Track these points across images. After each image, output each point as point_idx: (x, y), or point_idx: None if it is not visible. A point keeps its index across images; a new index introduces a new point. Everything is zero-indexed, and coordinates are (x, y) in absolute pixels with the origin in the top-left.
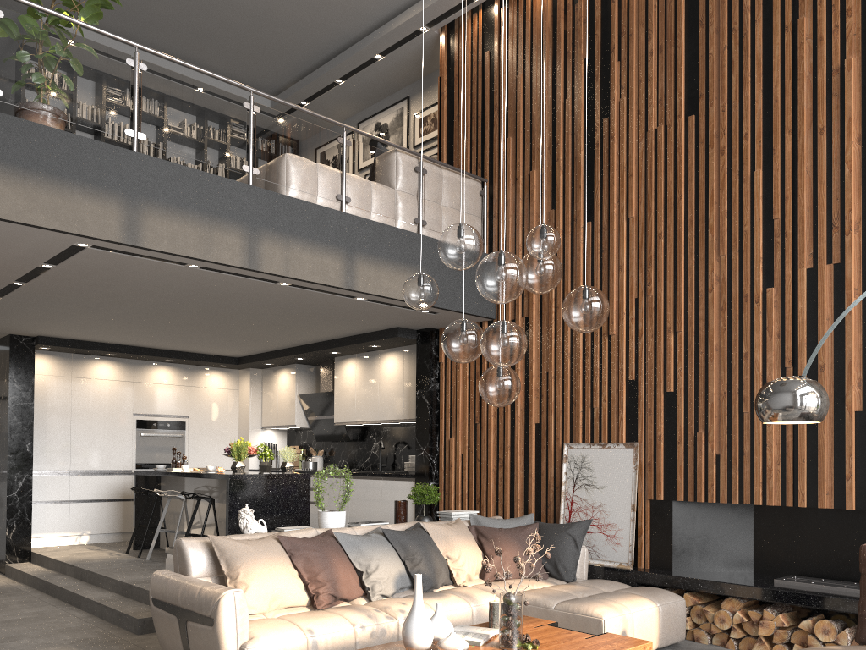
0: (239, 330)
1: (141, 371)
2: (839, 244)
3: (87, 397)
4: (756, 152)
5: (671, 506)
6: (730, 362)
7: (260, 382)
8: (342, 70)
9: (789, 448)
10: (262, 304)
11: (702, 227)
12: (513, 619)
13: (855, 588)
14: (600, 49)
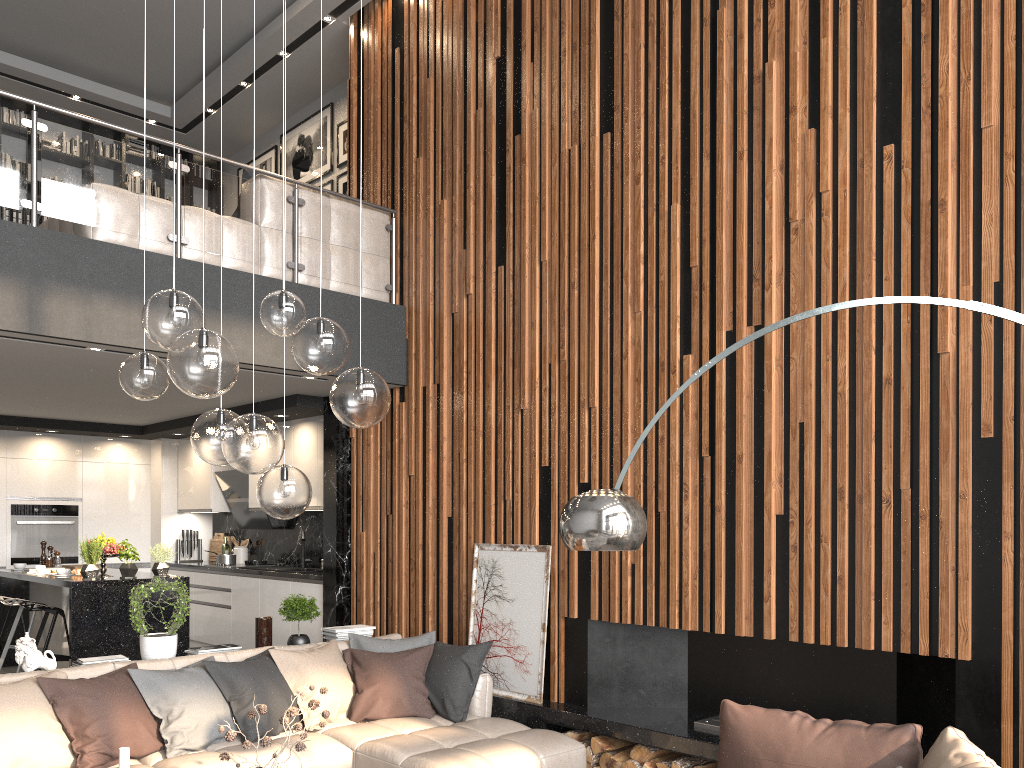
0: (106, 398)
1: (17, 445)
2: (760, 300)
3: None
4: (673, 181)
5: (587, 626)
6: (646, 448)
7: (175, 456)
8: (243, 71)
9: (706, 558)
10: (97, 370)
11: (617, 275)
12: None
13: None
14: (513, 47)
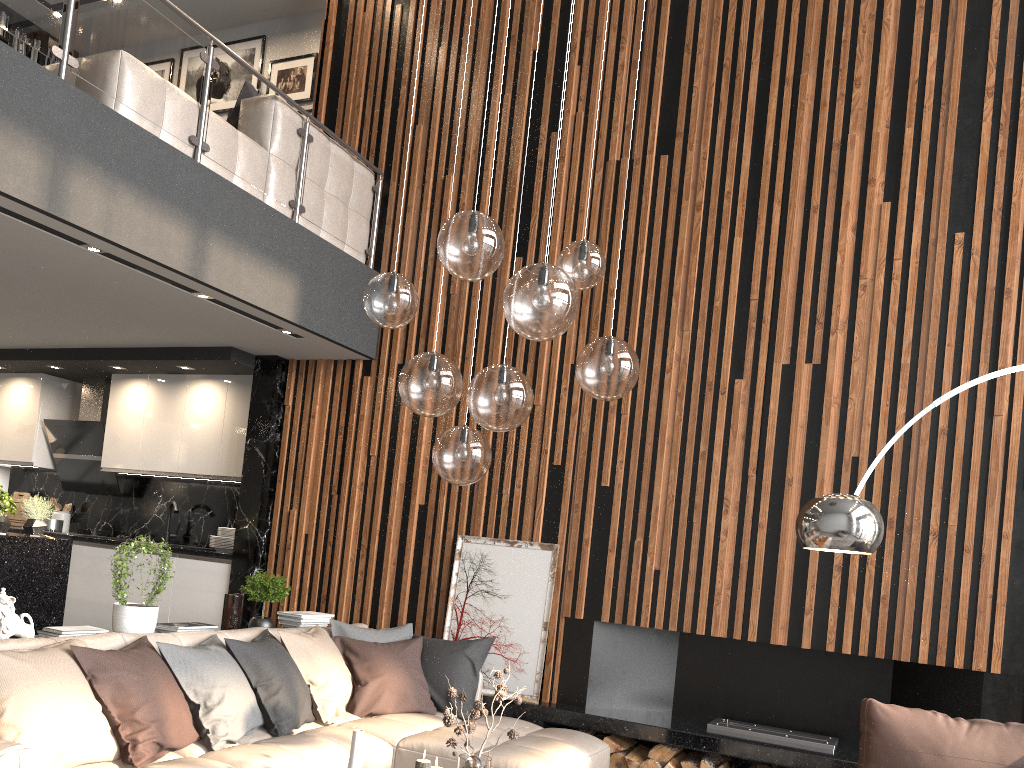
0: None
1: None
2: (822, 342)
3: None
4: (738, 217)
5: (592, 627)
6: (682, 460)
7: None
8: None
9: (743, 570)
10: (36, 274)
11: (665, 292)
12: None
13: (798, 738)
14: (557, 44)
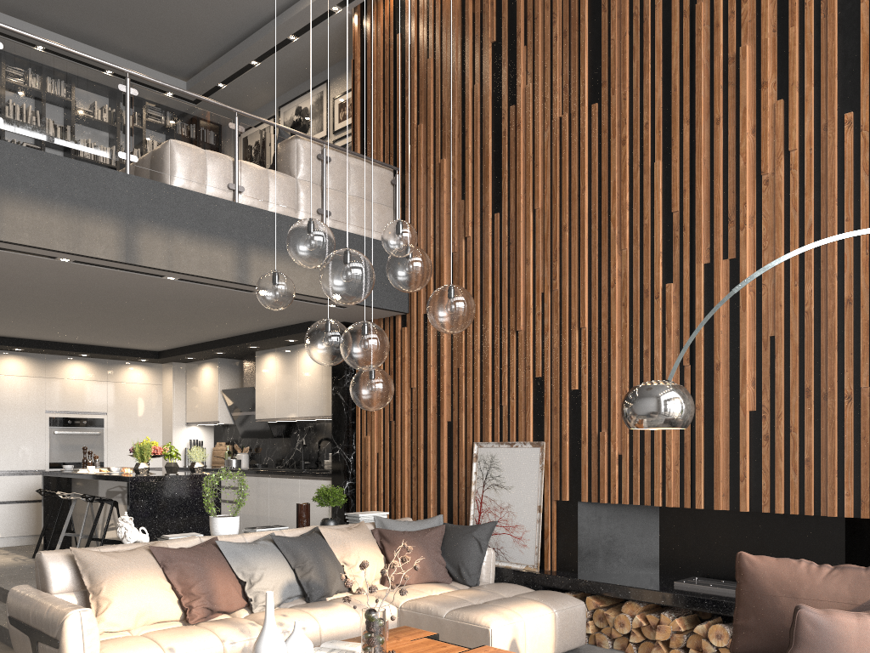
0: (146, 324)
1: (54, 367)
2: (734, 238)
3: None
4: (656, 143)
5: (577, 507)
6: (631, 360)
7: (183, 377)
8: (256, 51)
9: (687, 448)
10: (158, 298)
11: (605, 219)
12: (375, 636)
13: None
14: (508, 33)
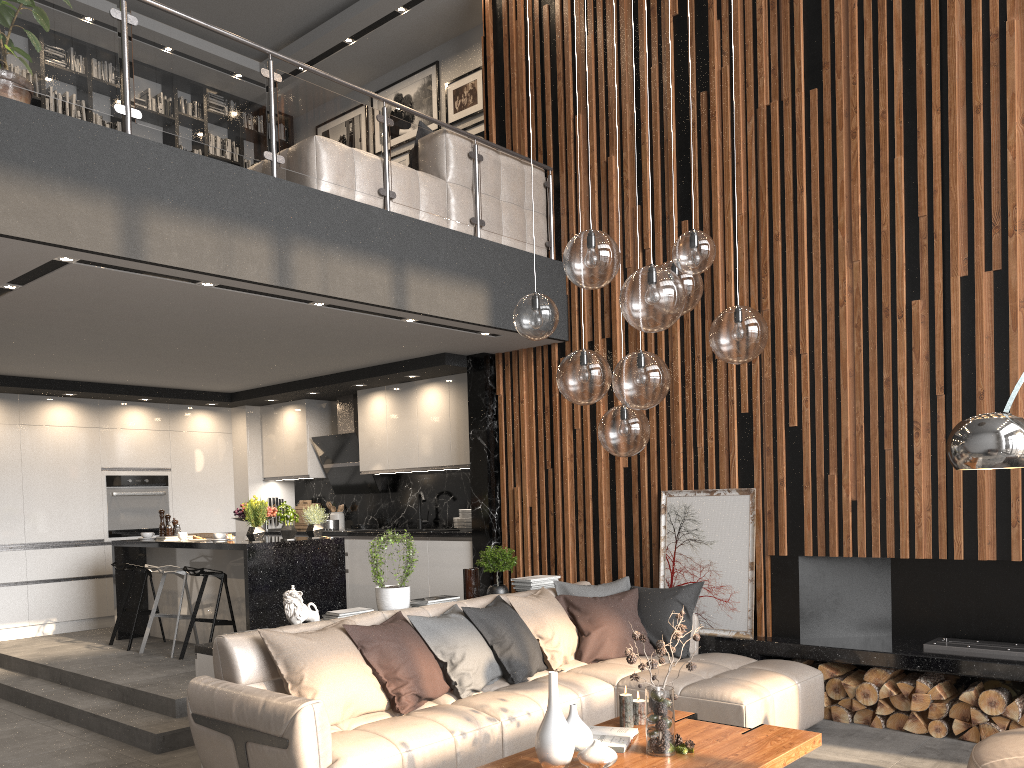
0: (243, 361)
1: (108, 414)
2: (1000, 247)
3: (41, 449)
4: (896, 135)
5: (797, 562)
6: (867, 390)
7: (258, 423)
8: (354, 27)
9: (942, 490)
10: (283, 329)
11: (829, 226)
12: (665, 718)
13: (1021, 651)
14: (694, 4)
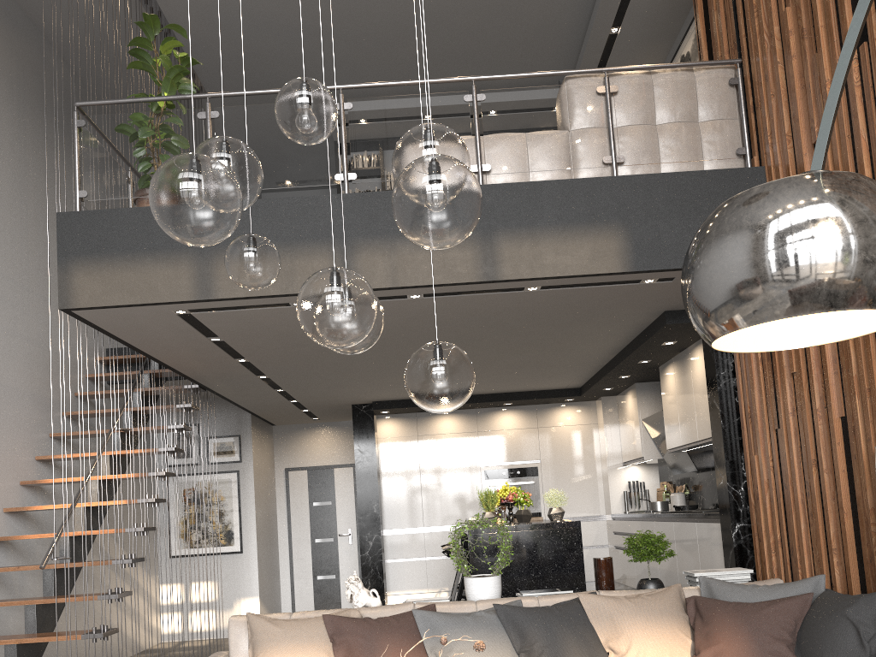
0: (507, 359)
1: (485, 420)
2: None
3: (433, 453)
4: None
5: None
6: None
7: (615, 412)
8: (606, 15)
9: None
10: (454, 325)
11: None
12: None
13: None
14: None
